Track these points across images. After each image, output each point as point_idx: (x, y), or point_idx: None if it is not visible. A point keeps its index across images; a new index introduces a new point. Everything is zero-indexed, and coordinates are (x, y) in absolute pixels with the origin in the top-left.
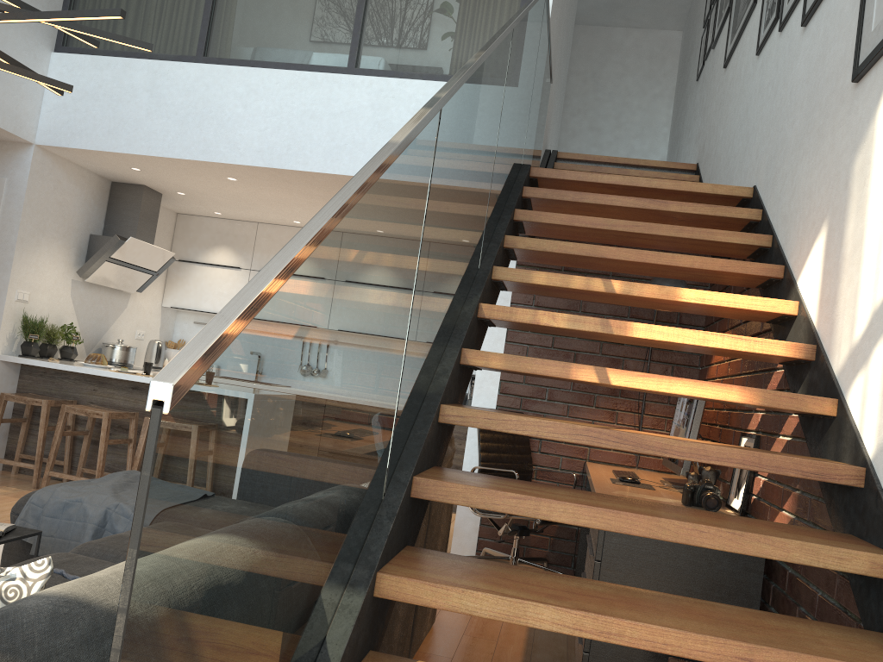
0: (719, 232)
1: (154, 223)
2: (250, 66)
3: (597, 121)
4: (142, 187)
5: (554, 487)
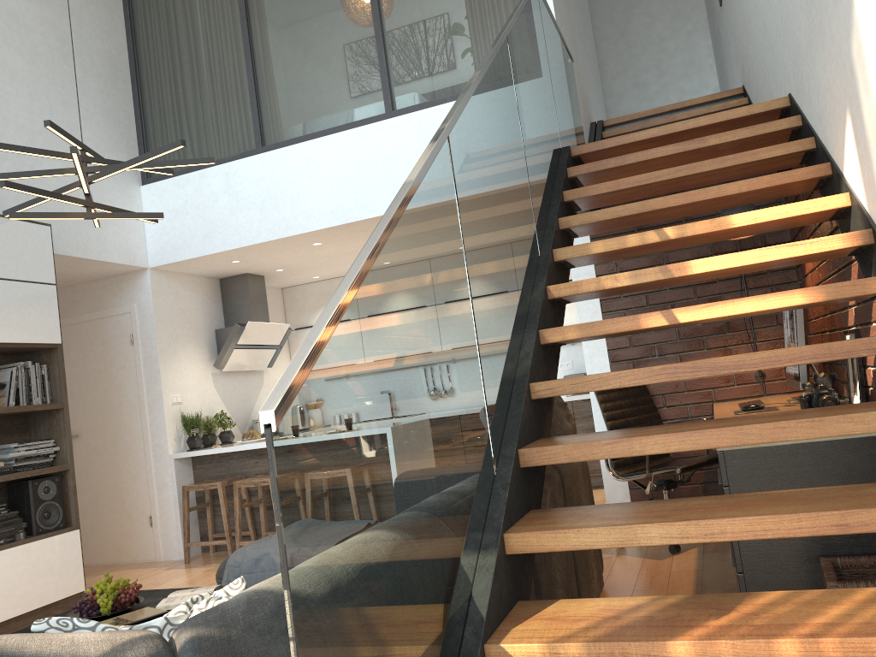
0: (760, 150)
1: (265, 303)
2: (303, 141)
3: (639, 76)
4: (246, 275)
5: (649, 427)
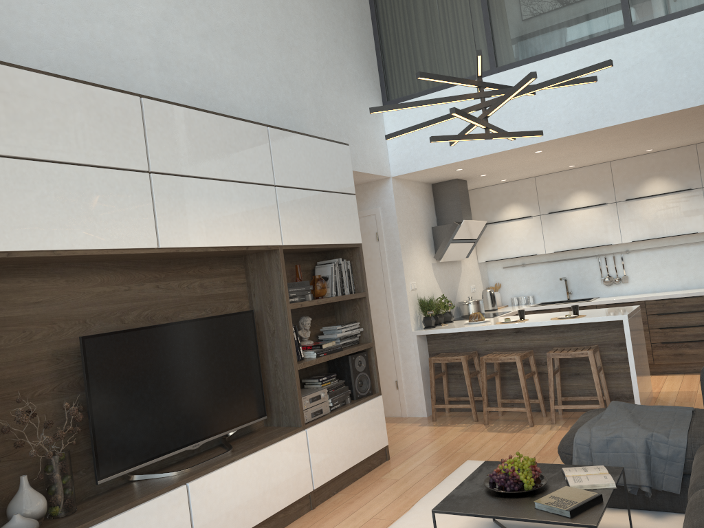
0: None
1: (468, 204)
2: (537, 60)
3: None
4: (455, 180)
5: None
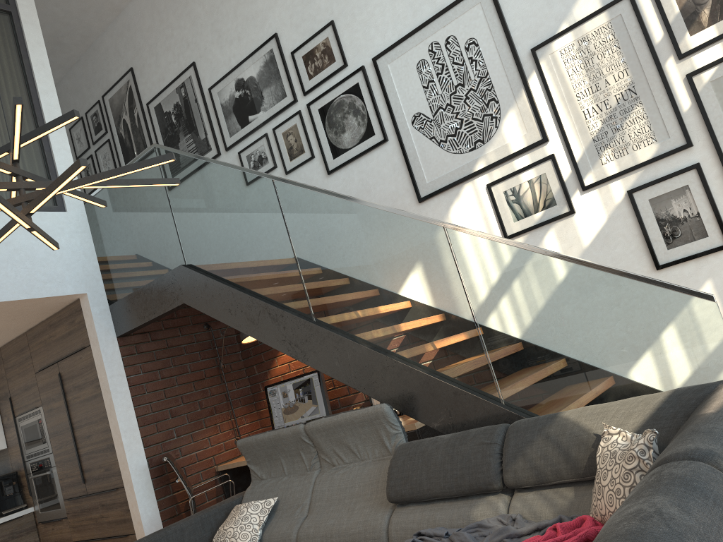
0: None
1: None
2: None
3: None
4: None
5: None
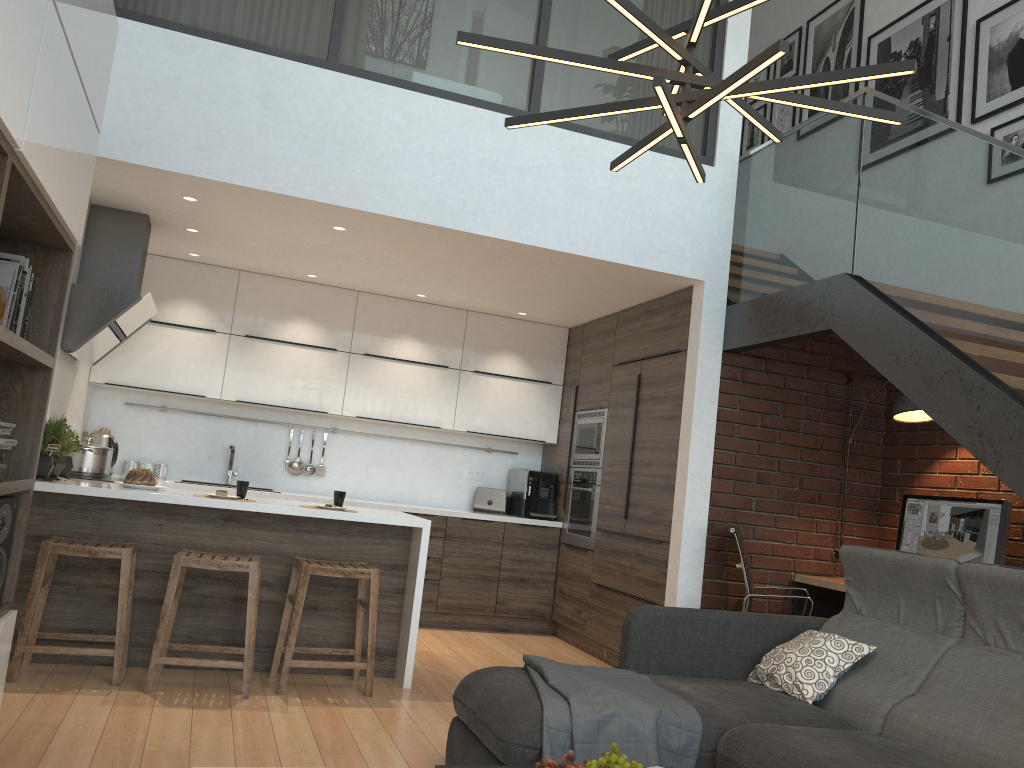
0: None
1: (143, 269)
2: (406, 89)
3: None
4: (145, 218)
5: None
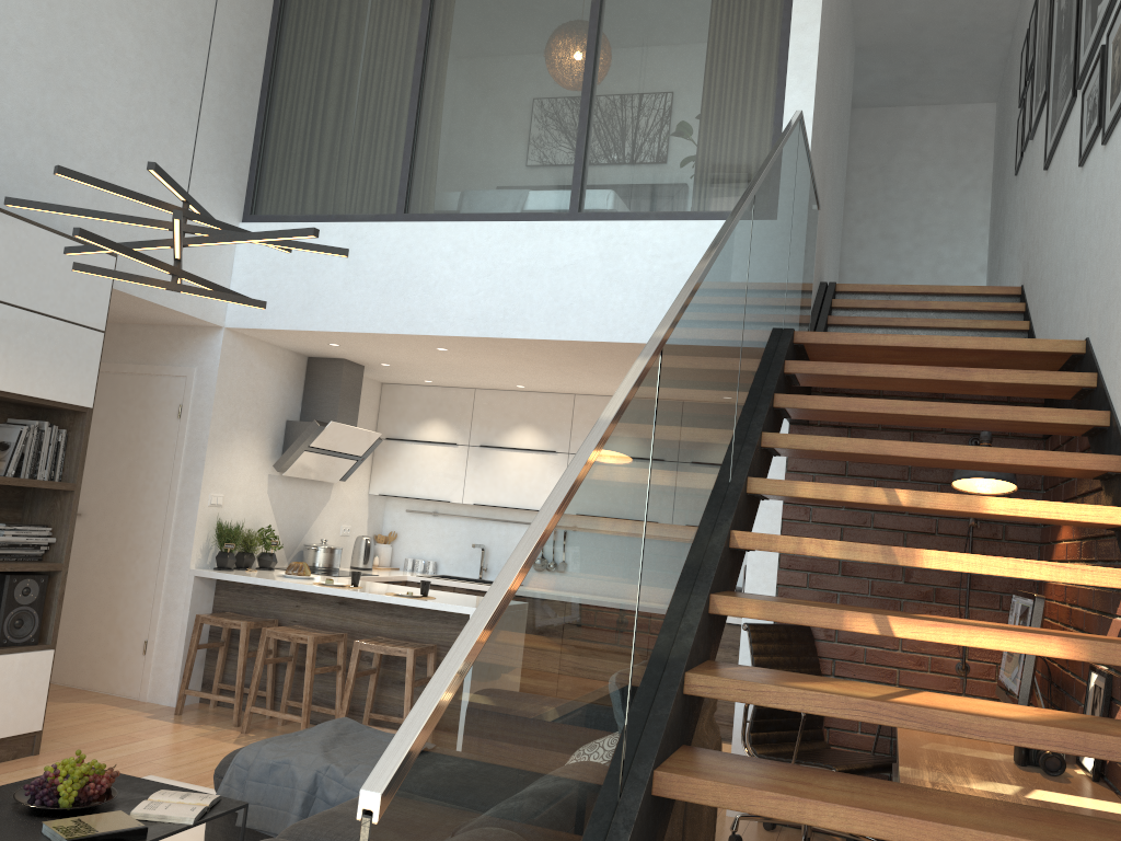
0: (1038, 410)
1: (357, 401)
2: (457, 220)
3: (890, 225)
4: (342, 361)
5: (827, 773)
